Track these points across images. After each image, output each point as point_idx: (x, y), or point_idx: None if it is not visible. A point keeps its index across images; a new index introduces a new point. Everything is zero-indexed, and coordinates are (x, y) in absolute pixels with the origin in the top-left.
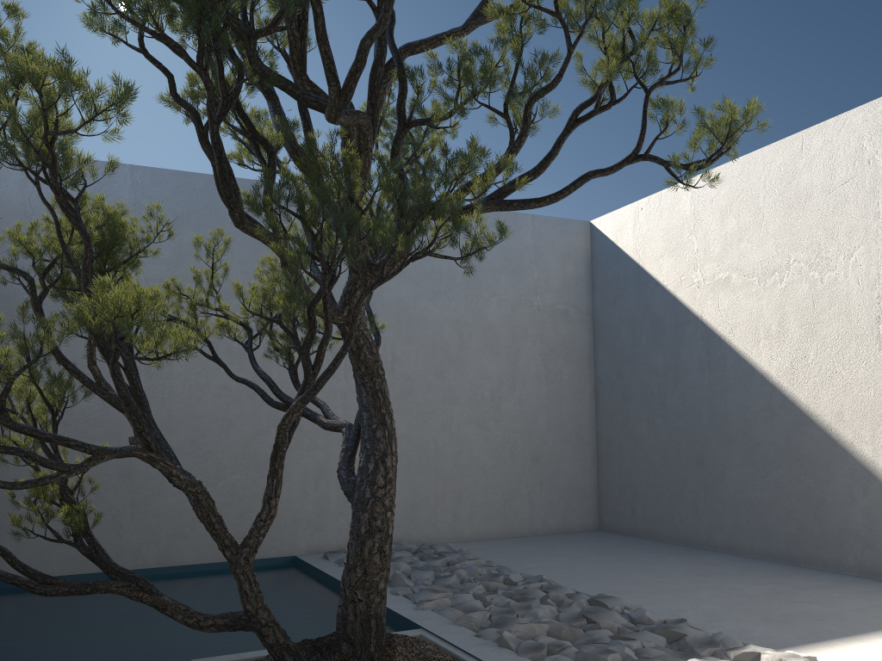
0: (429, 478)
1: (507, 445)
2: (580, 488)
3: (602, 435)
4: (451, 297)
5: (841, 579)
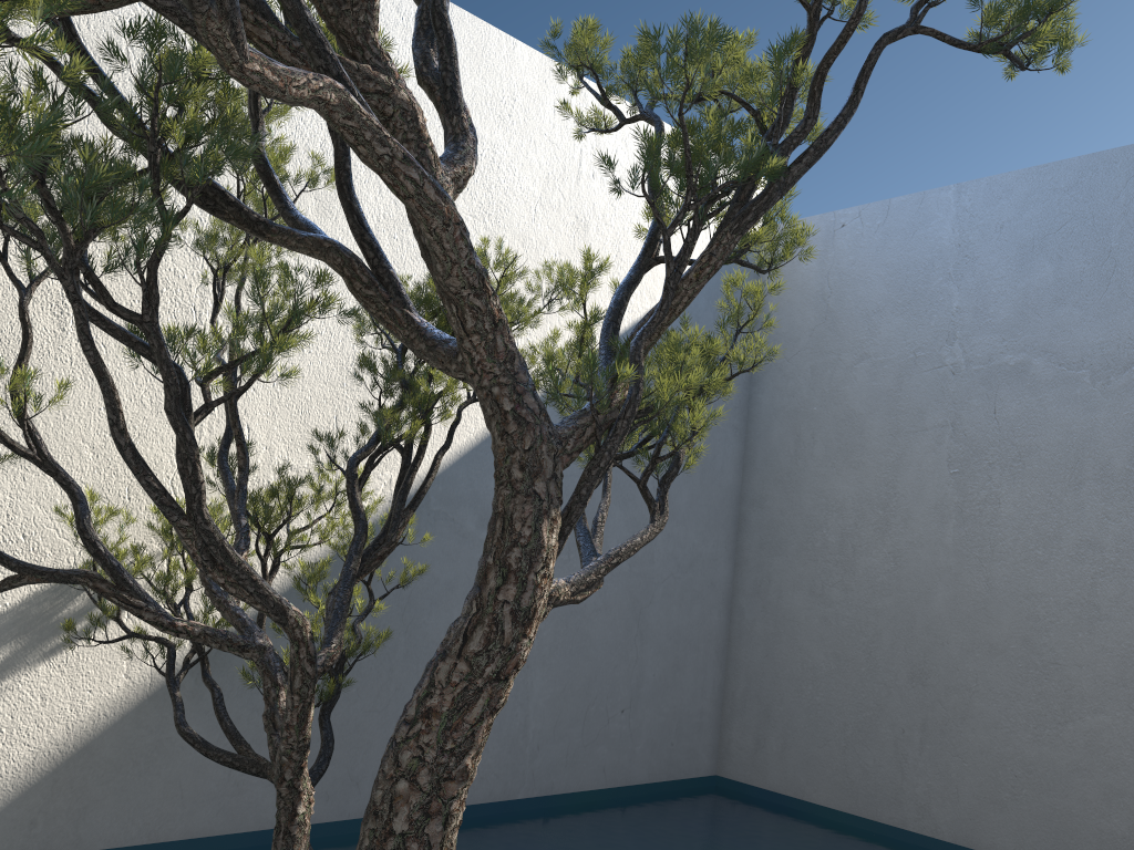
0: None
1: None
2: None
3: None
4: None
5: None
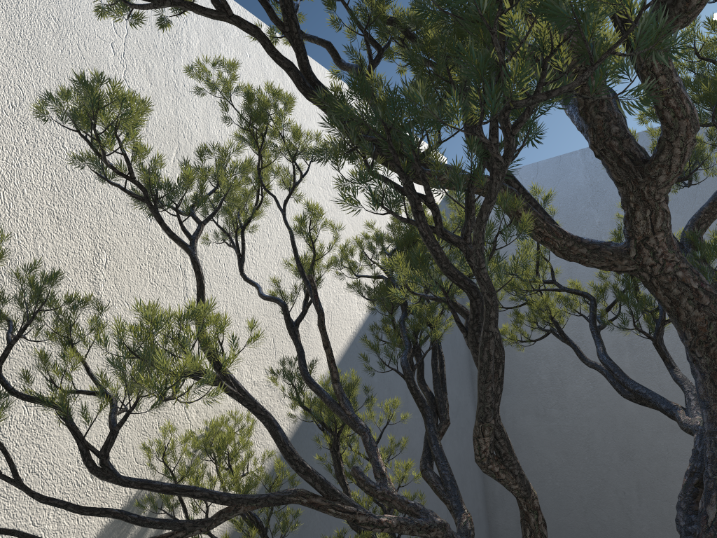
0: None
1: None
2: None
3: None
4: None
5: None
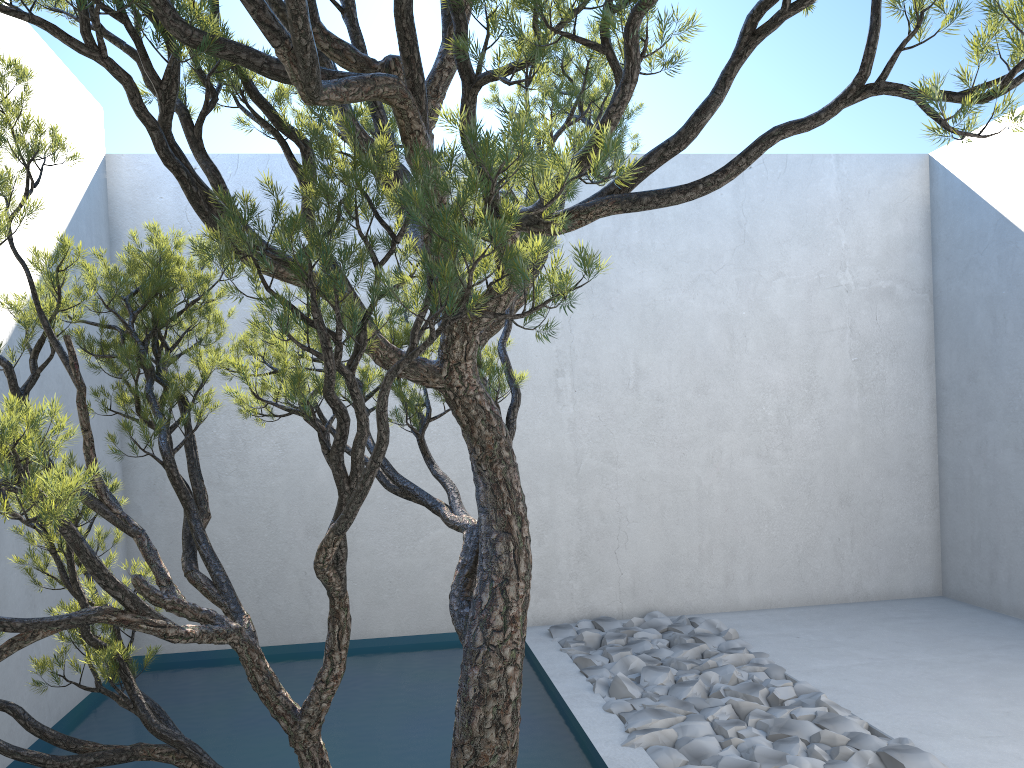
0: (690, 529)
1: (802, 482)
2: (912, 538)
3: (947, 465)
4: (717, 284)
5: None
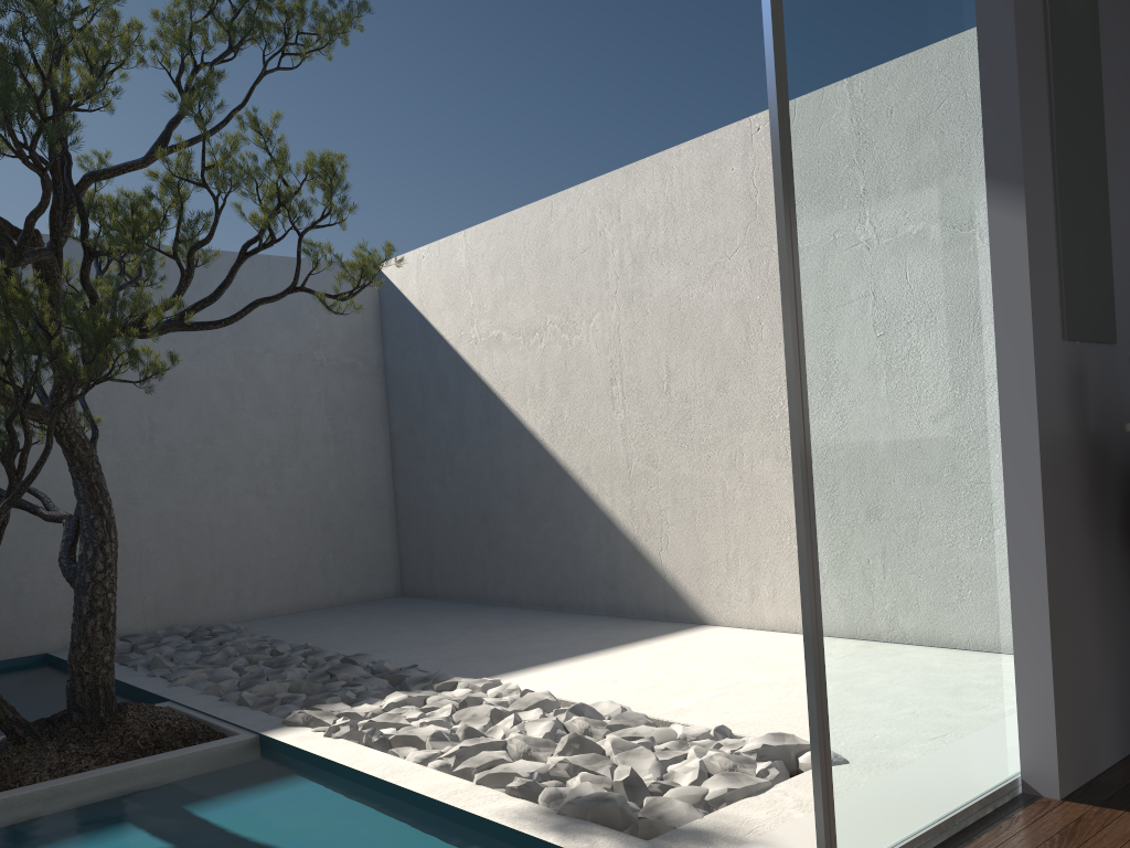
0: (204, 556)
1: (294, 513)
2: (379, 553)
3: (400, 496)
4: (218, 355)
5: (587, 619)
